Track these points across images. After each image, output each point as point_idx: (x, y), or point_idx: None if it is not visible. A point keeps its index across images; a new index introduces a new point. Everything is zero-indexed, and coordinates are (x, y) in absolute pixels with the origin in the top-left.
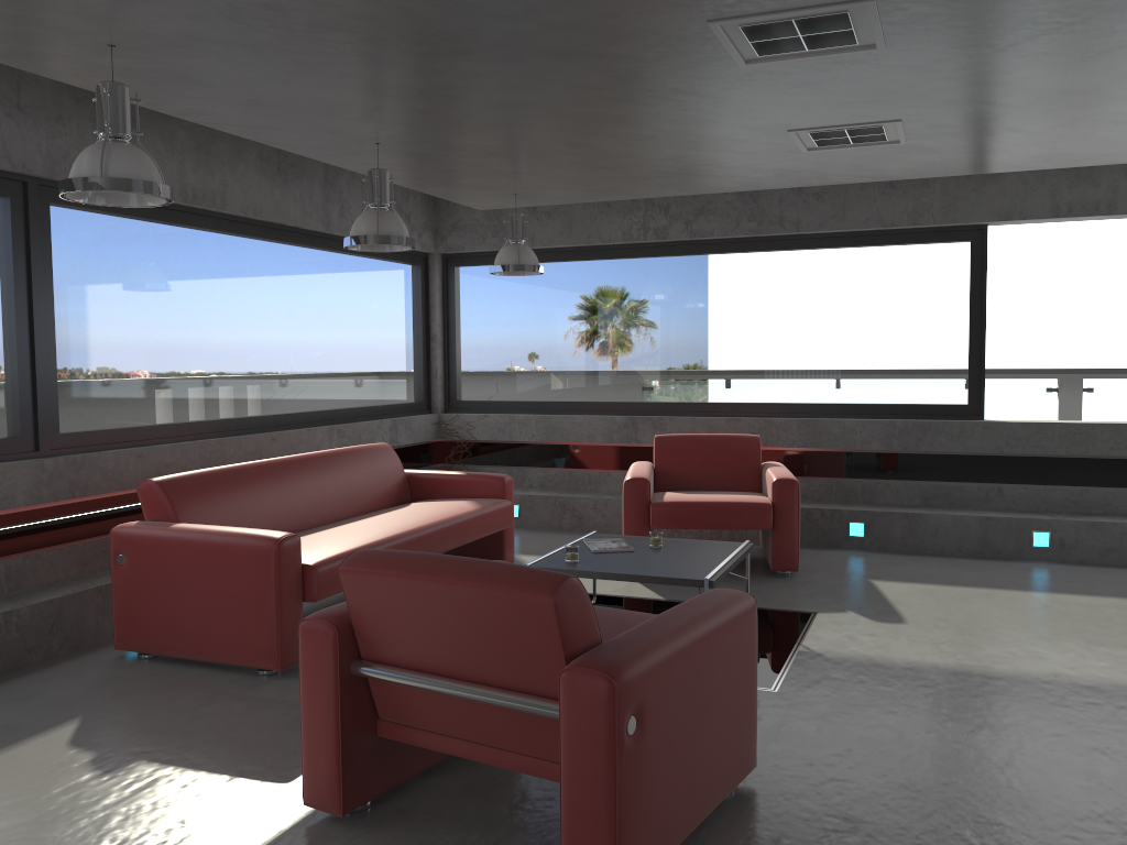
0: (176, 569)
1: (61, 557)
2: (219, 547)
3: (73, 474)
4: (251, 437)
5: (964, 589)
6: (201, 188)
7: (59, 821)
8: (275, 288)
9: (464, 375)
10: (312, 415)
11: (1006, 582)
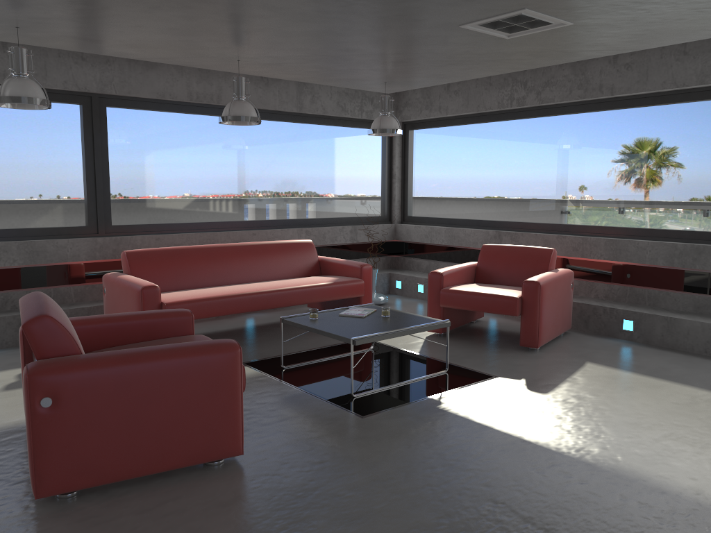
0: (116, 298)
1: None
2: (125, 288)
3: (115, 246)
4: (237, 232)
5: (650, 379)
6: (203, 92)
7: None
8: (264, 147)
9: (413, 200)
10: (289, 221)
11: (699, 380)
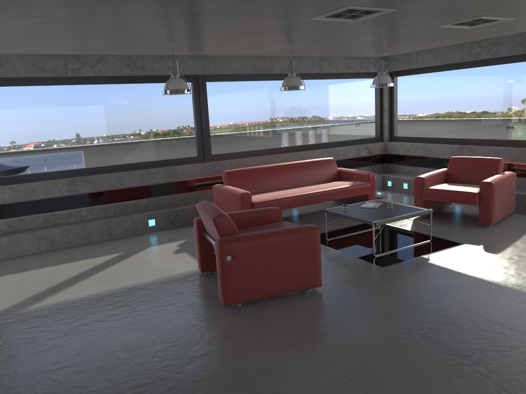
0: (223, 200)
1: (211, 193)
2: (230, 194)
3: (214, 167)
4: (284, 154)
5: None
6: (261, 67)
7: (154, 261)
8: (299, 98)
9: (397, 125)
10: (315, 145)
11: None
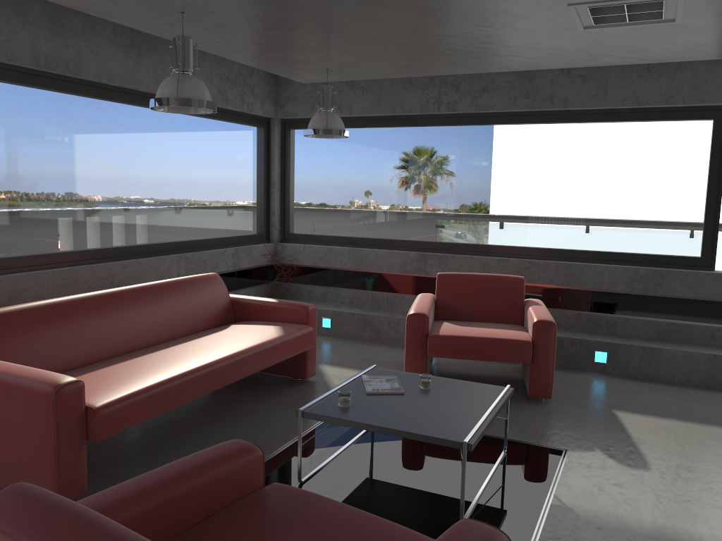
0: None
1: None
2: (7, 388)
3: None
4: (103, 265)
5: (698, 426)
6: (55, 56)
7: None
8: (131, 143)
9: (296, 214)
10: (163, 246)
11: None
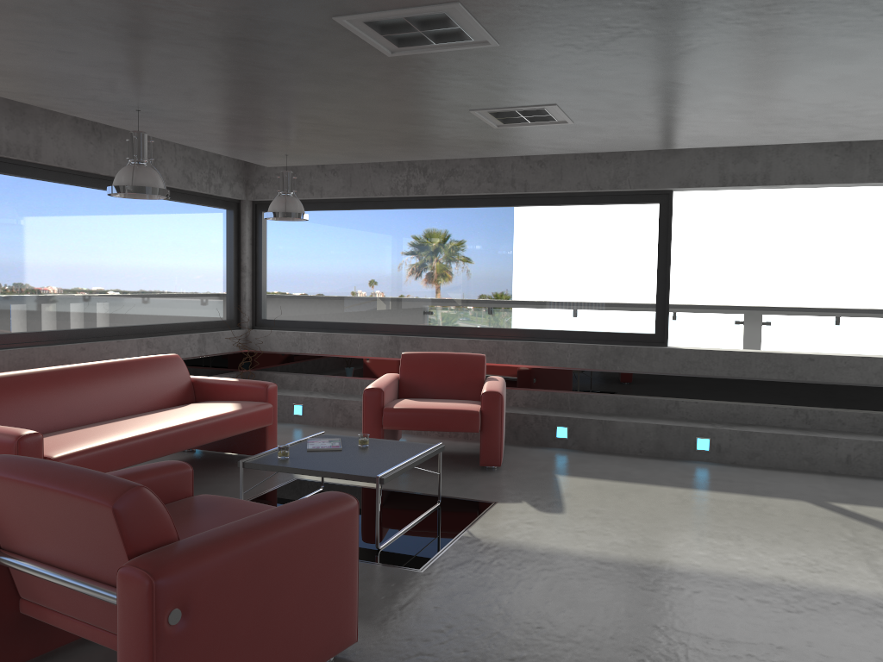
0: None
1: None
2: None
3: None
4: (61, 347)
5: (627, 484)
6: (16, 143)
7: None
8: (91, 226)
9: (269, 299)
10: (124, 329)
11: (664, 479)
